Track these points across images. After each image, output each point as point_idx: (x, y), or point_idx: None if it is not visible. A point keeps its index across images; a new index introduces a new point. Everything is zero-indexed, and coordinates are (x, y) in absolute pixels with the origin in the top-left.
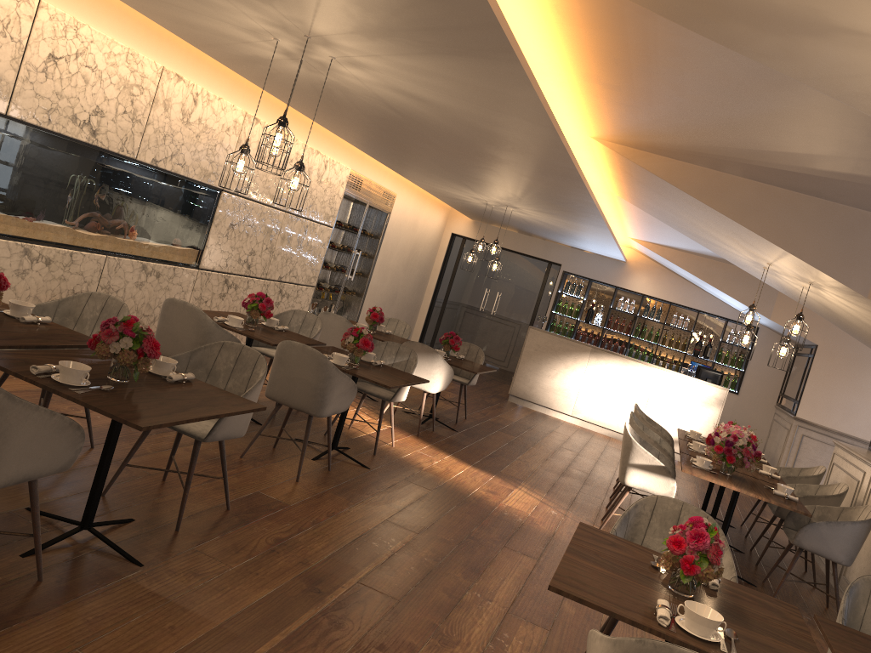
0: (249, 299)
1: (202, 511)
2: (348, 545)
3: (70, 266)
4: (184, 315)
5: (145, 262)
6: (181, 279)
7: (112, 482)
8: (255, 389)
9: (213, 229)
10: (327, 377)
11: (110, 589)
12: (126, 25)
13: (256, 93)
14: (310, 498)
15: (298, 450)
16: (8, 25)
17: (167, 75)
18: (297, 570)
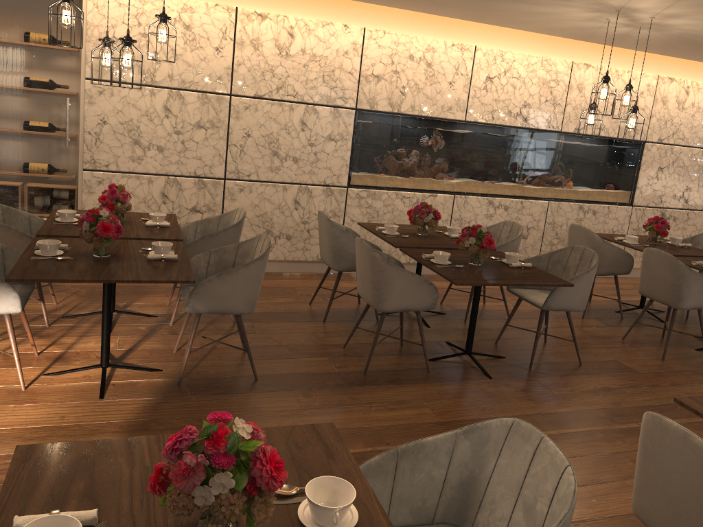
0: (647, 222)
1: (559, 362)
2: (671, 404)
3: (521, 210)
4: (579, 235)
5: (581, 203)
6: (616, 214)
7: (500, 335)
8: (582, 276)
9: (640, 173)
10: (680, 276)
11: (462, 383)
12: (538, 42)
13: (667, 58)
14: (664, 371)
15: (686, 342)
16: (458, 67)
17: (577, 66)
18: (604, 406)
